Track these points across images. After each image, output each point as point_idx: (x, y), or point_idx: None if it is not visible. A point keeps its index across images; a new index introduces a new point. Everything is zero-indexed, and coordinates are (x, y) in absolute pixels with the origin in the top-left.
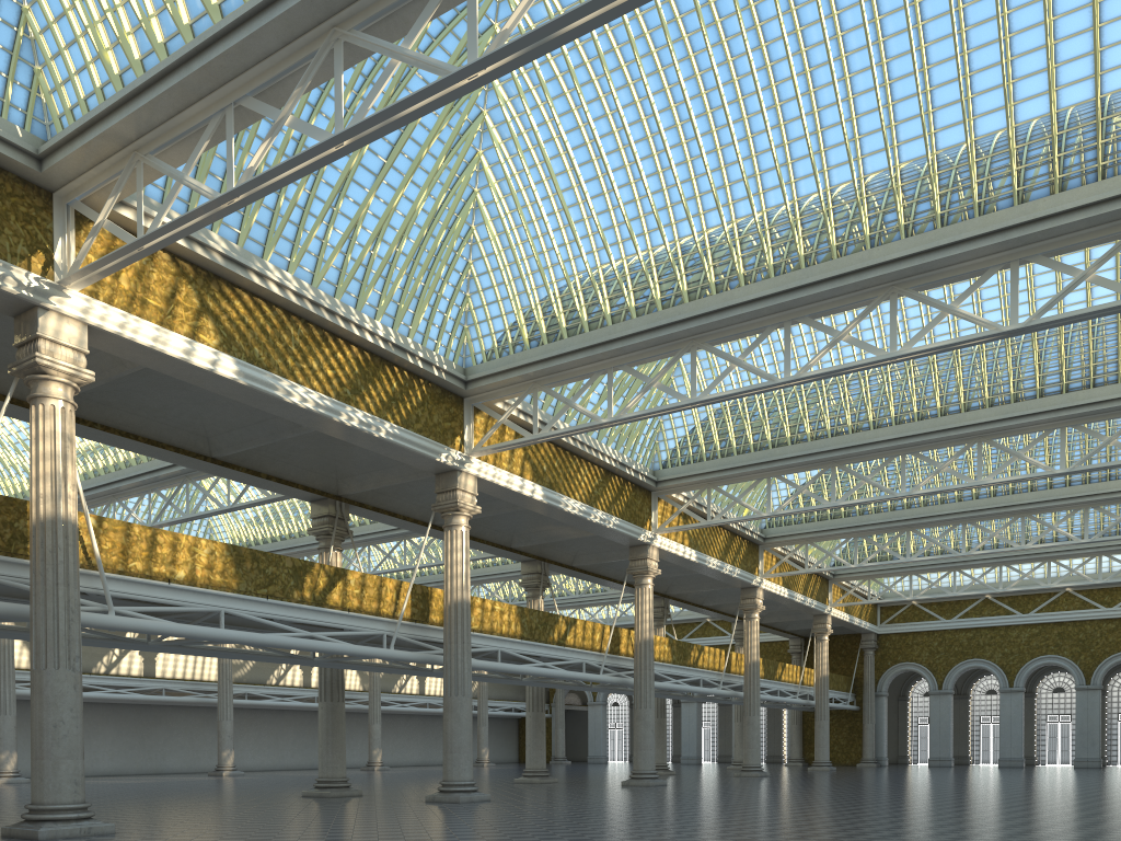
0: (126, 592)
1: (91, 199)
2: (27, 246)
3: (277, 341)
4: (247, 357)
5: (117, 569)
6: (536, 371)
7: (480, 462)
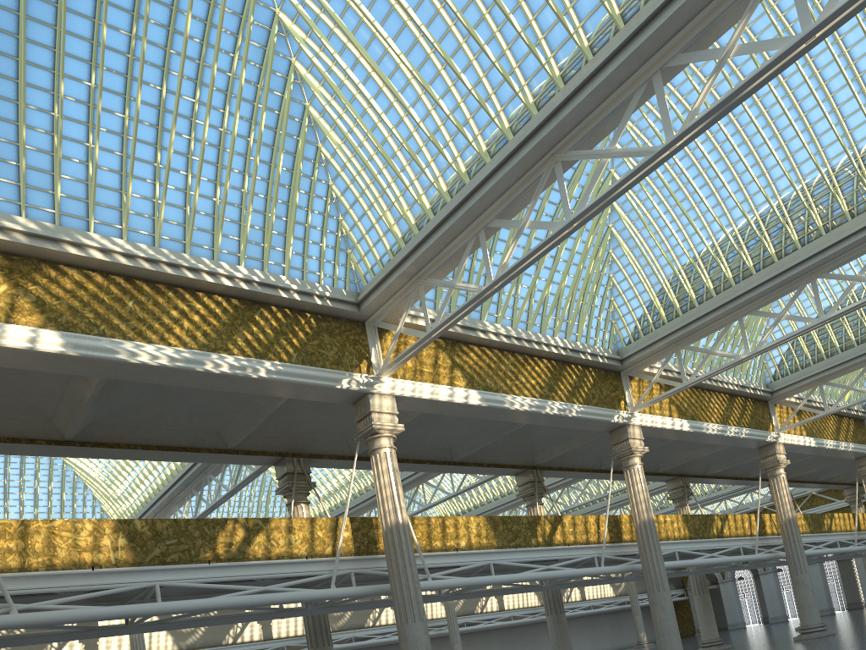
0: (434, 563)
1: (386, 318)
2: (357, 359)
3: (498, 371)
4: (483, 387)
5: (427, 549)
6: (678, 336)
7: (640, 414)
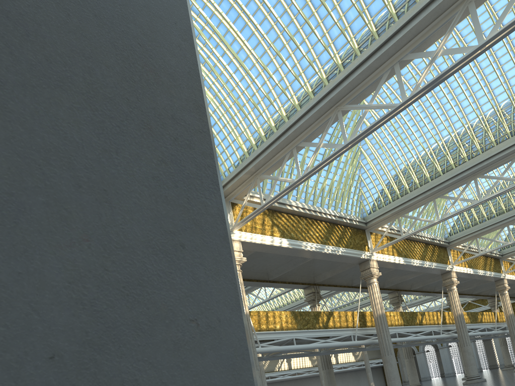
0: (262, 338)
1: (236, 197)
2: None
3: (298, 228)
4: (290, 237)
5: (258, 329)
6: (398, 209)
7: (376, 254)
